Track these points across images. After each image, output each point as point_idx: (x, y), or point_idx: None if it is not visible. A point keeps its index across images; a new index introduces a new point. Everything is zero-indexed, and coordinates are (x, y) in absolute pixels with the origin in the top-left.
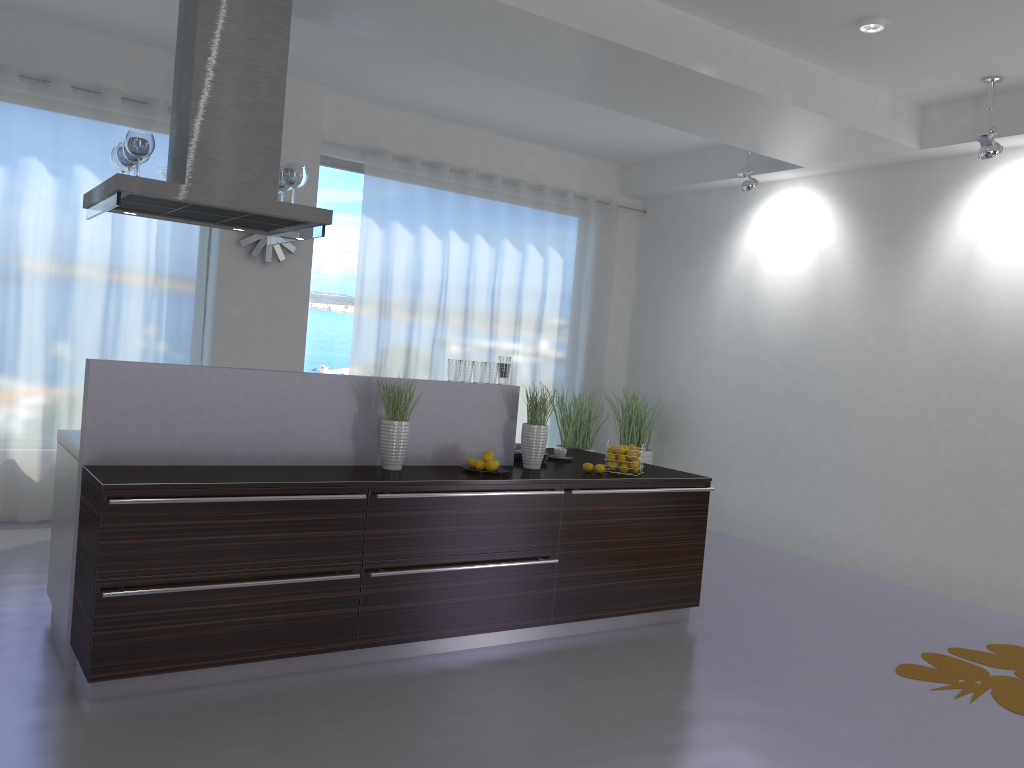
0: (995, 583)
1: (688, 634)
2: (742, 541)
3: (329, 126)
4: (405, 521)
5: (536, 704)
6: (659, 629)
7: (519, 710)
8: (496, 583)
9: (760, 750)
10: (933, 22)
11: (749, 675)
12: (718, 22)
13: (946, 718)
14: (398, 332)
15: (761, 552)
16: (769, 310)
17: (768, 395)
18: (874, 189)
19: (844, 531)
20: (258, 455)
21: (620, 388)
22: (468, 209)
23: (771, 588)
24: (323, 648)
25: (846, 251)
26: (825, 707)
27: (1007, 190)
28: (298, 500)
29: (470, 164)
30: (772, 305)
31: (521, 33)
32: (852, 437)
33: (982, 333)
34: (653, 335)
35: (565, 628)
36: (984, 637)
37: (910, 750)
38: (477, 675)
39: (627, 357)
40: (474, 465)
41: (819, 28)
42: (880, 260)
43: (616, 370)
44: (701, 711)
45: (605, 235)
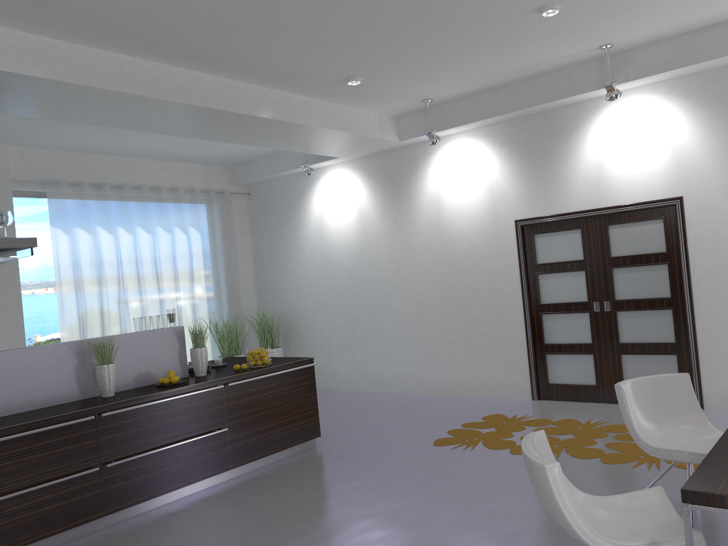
0: (485, 382)
1: (316, 454)
2: (347, 391)
3: (15, 169)
4: (123, 427)
5: (228, 517)
6: (299, 456)
7: (218, 523)
8: (191, 452)
9: (359, 505)
10: (386, 77)
11: (353, 467)
12: (267, 86)
13: (458, 461)
14: (92, 302)
15: (358, 395)
16: (336, 246)
17: (345, 298)
18: (381, 166)
19: (403, 371)
20: (12, 407)
21: (254, 310)
22: (128, 211)
23: (364, 415)
24: (82, 521)
25: (373, 204)
26: (395, 473)
27: (449, 159)
28: (48, 429)
29: (124, 180)
30: (337, 242)
31: (144, 107)
32: (397, 314)
33: (452, 241)
34: (269, 272)
35: (240, 469)
36: (481, 413)
37: (439, 482)
38: (188, 511)
39: (255, 289)
40: (163, 381)
41: (326, 84)
42: (392, 207)
43: (249, 299)
44: (326, 494)
45: (225, 213)
